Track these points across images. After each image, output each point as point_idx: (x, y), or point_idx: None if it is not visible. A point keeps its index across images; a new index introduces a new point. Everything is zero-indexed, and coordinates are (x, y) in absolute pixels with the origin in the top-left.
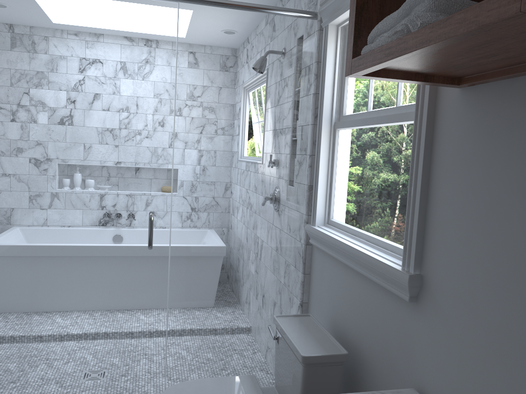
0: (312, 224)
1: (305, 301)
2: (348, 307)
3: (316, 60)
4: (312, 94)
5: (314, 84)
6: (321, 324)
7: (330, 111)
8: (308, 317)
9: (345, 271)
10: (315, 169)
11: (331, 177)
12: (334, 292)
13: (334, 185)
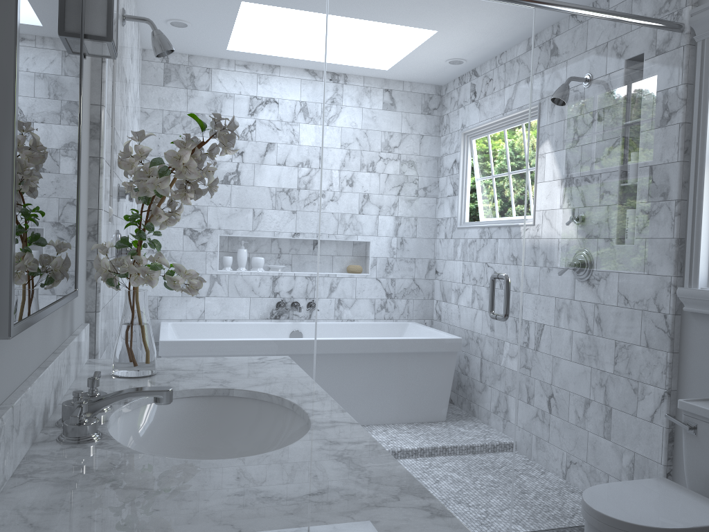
0: (687, 287)
1: (673, 388)
2: None
3: (685, 82)
4: (678, 124)
5: (681, 111)
6: None
7: None
8: None
9: None
10: (691, 217)
11: None
12: None
13: None
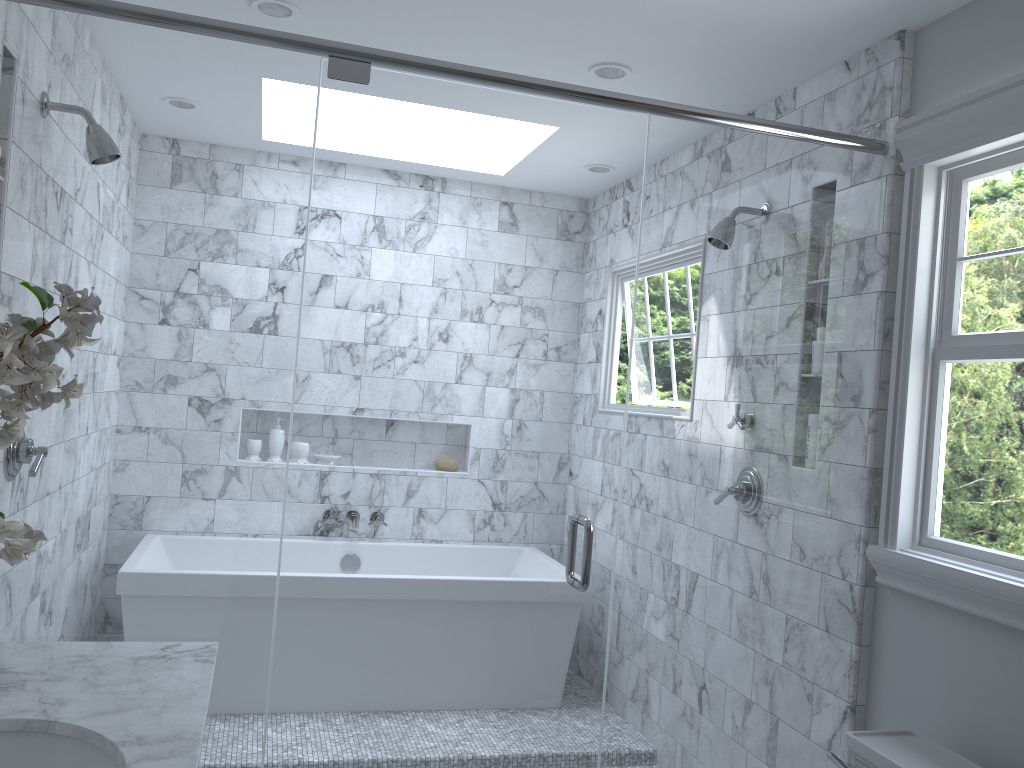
0: (882, 546)
1: (860, 701)
2: (1023, 718)
3: (887, 230)
4: (876, 293)
5: (881, 274)
6: (955, 752)
7: (924, 326)
8: (913, 737)
9: (1006, 644)
10: (890, 437)
11: (925, 454)
12: (967, 685)
13: (936, 470)
